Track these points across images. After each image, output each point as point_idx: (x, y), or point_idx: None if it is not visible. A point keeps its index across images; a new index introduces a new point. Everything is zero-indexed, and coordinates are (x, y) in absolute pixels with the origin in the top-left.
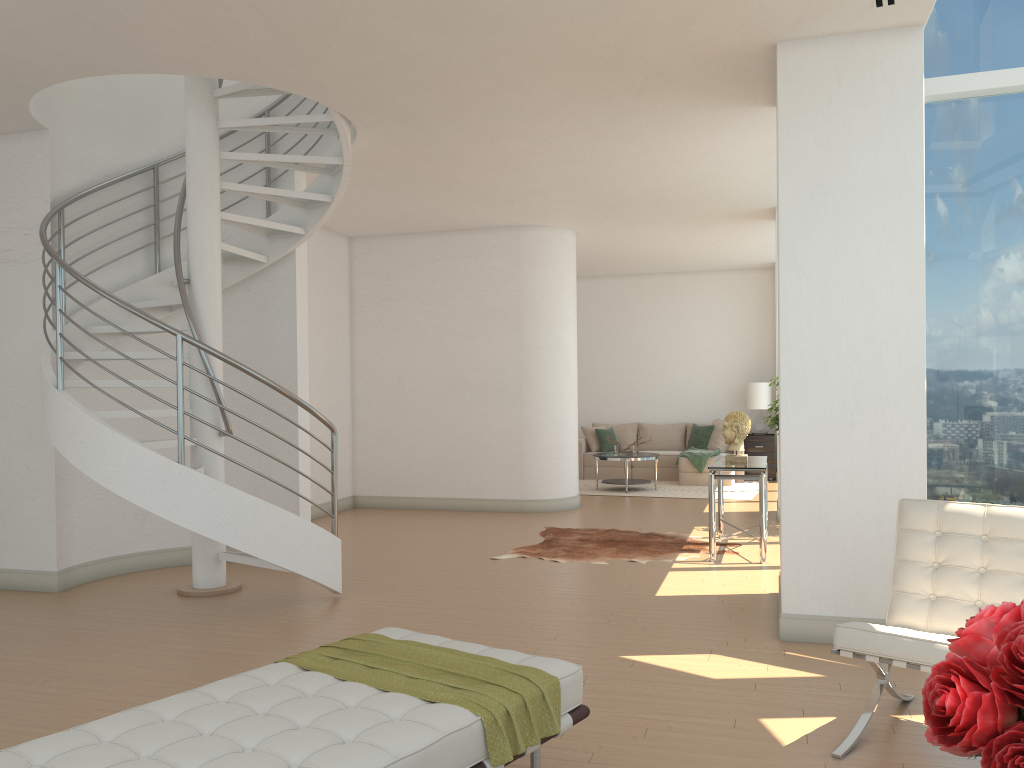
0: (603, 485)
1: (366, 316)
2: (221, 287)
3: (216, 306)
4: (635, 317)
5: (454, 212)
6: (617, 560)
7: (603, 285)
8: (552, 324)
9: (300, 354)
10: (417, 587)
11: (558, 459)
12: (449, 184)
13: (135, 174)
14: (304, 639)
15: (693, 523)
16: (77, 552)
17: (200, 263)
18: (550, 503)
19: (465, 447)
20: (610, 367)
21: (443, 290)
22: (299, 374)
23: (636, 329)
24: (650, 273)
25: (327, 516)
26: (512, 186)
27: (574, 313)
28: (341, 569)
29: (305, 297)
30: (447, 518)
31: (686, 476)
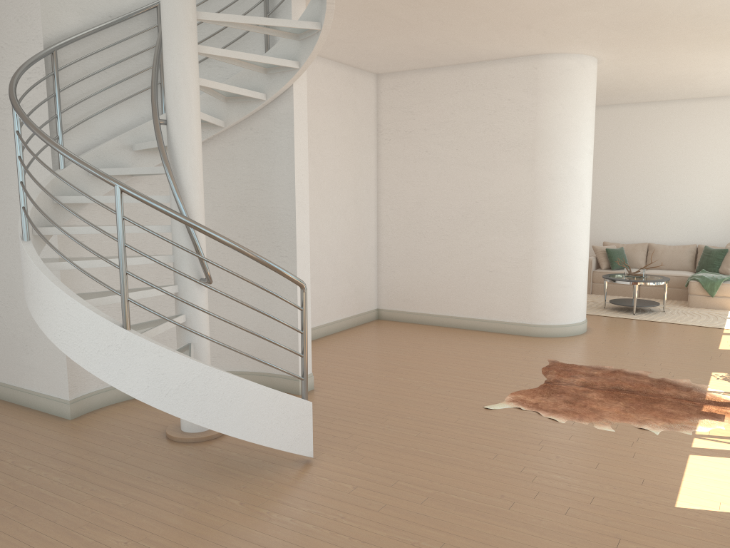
0: (610, 303)
1: (390, 148)
2: (200, 127)
3: (193, 148)
4: (652, 143)
5: (469, 42)
6: (625, 425)
7: (621, 113)
8: (567, 154)
9: (299, 193)
10: (395, 452)
11: (566, 287)
12: (458, 8)
13: (137, 13)
14: (238, 545)
15: (709, 366)
16: (93, 380)
17: (175, 102)
18: (556, 329)
19: (476, 272)
20: (624, 190)
21: (460, 122)
22: (298, 213)
23: (652, 155)
24: (670, 100)
25: (351, 329)
26: (527, 6)
27: (591, 143)
28: (312, 432)
29: (305, 134)
30: (455, 339)
31: (696, 299)
